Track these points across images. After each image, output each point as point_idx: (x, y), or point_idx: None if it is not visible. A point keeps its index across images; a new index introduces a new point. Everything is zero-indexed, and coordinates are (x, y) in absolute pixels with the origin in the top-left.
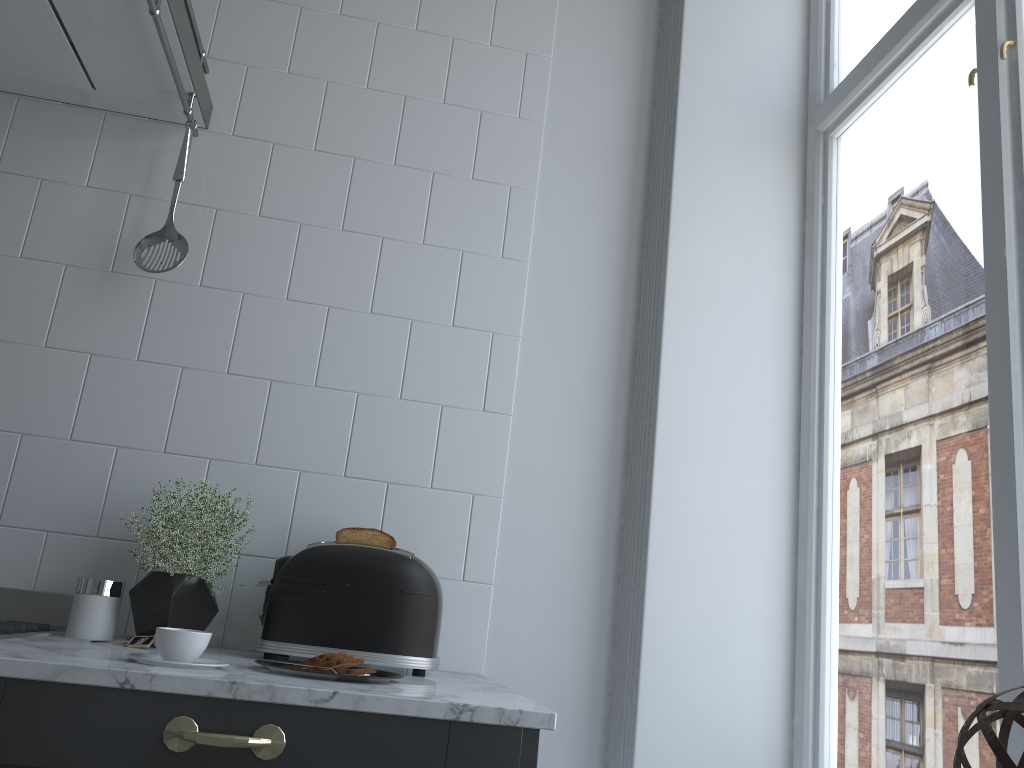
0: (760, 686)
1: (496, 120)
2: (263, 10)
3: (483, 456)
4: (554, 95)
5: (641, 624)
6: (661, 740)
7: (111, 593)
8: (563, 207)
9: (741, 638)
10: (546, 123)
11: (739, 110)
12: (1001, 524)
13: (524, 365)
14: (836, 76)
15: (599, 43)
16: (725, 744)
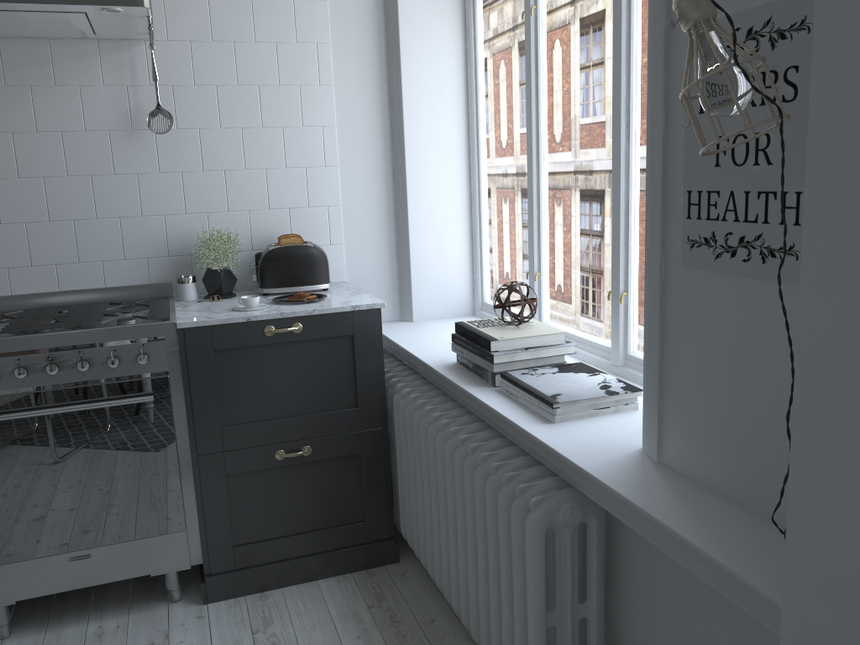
0: (459, 266)
1: (302, 4)
2: None
3: (329, 188)
4: None
5: (409, 251)
6: (422, 294)
7: (193, 281)
8: (345, 50)
9: (450, 248)
10: (328, 0)
11: None
12: (529, 212)
13: (340, 140)
14: None
15: None
16: (447, 290)
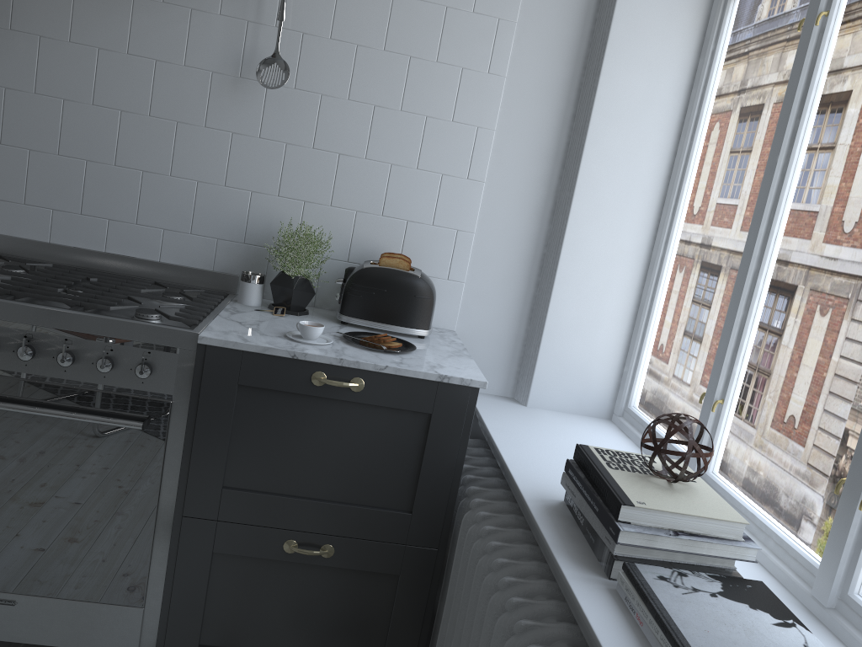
0: (608, 351)
1: None
2: None
3: (465, 207)
4: None
5: (546, 314)
6: (548, 374)
7: (260, 282)
8: (533, 35)
9: (602, 325)
10: None
11: None
12: (731, 310)
13: (495, 149)
14: None
15: None
16: (583, 378)
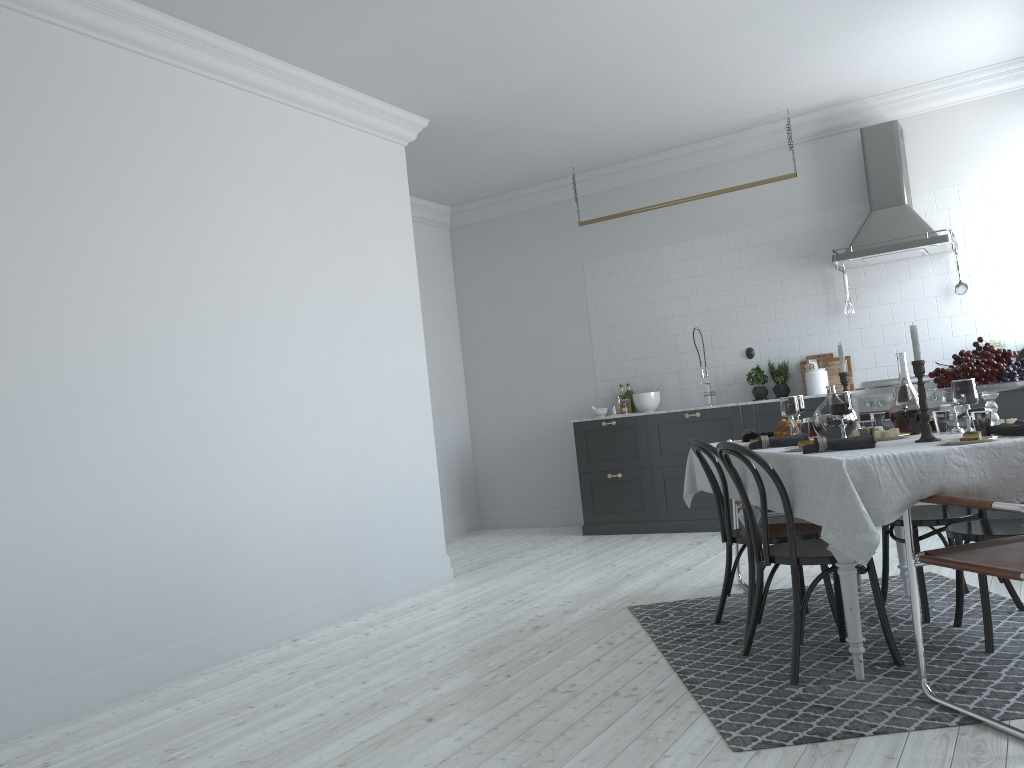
0: None
1: None
2: (961, 209)
3: None
4: None
5: None
6: None
7: None
8: None
9: None
10: None
11: None
12: None
13: None
14: None
15: None
16: None
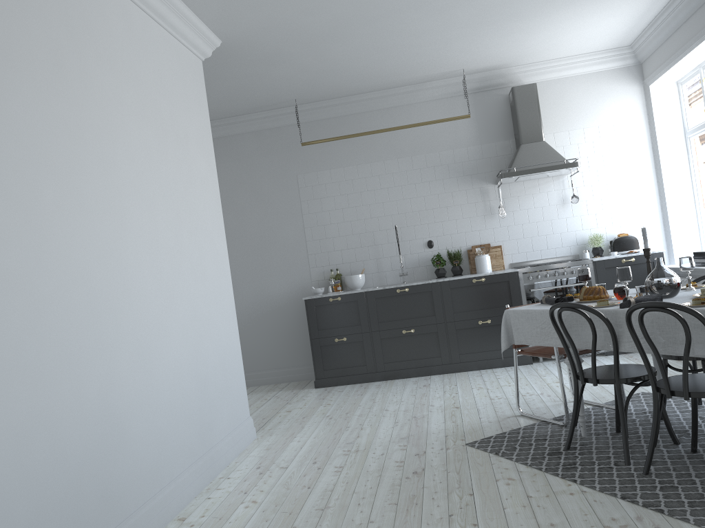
0: (694, 241)
1: (620, 153)
2: (571, 147)
3: (635, 216)
4: (630, 143)
5: (670, 236)
6: (678, 253)
7: (588, 252)
8: (637, 165)
9: (689, 234)
10: (630, 150)
11: (670, 136)
12: None
13: (638, 198)
14: (689, 125)
15: (636, 128)
16: (689, 251)
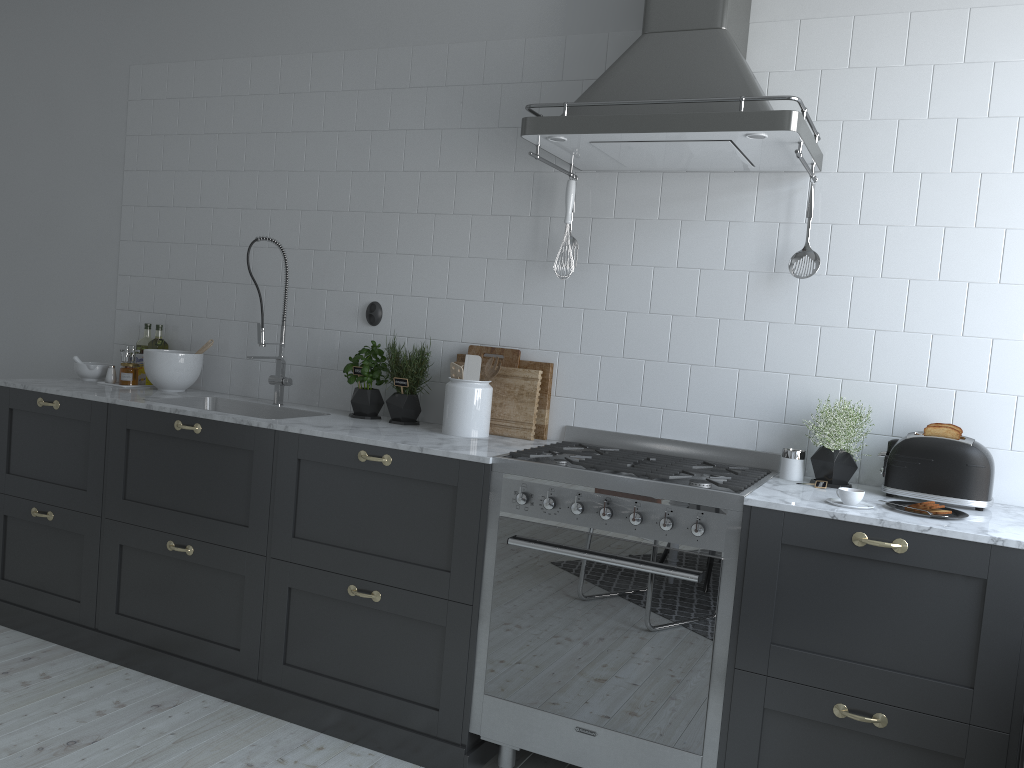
0: None
1: None
2: (849, 77)
3: (1023, 371)
4: None
5: None
6: None
7: (800, 458)
8: None
9: None
10: None
11: None
12: None
13: None
14: None
15: None
16: None
